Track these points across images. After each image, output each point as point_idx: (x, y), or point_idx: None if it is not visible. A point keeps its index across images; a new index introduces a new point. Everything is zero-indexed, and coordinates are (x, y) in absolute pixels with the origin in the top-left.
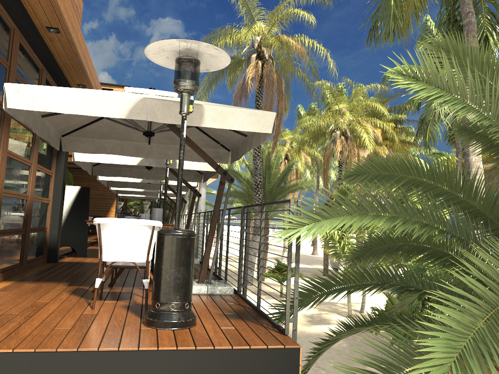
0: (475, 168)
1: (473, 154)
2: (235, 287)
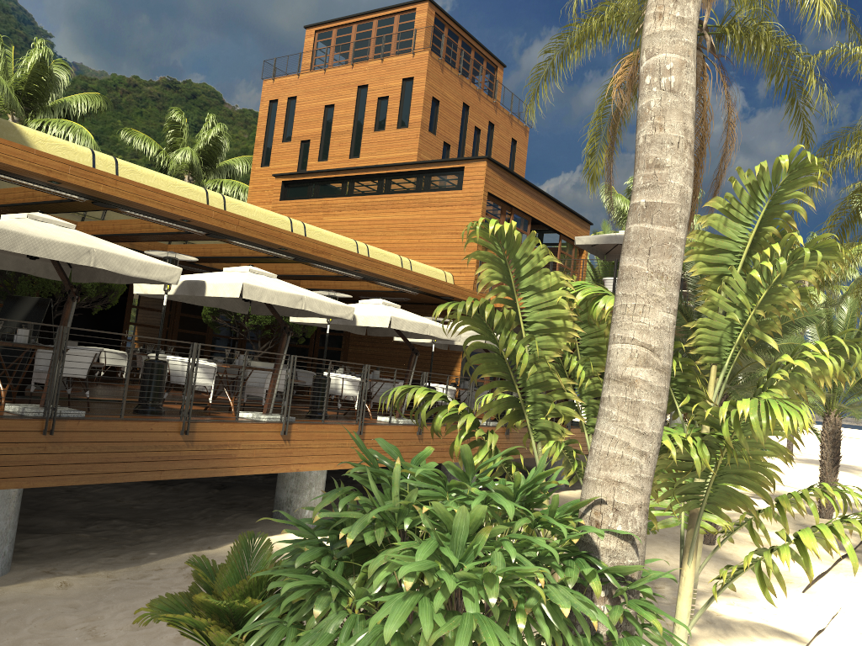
0: (640, 170)
1: (642, 121)
2: None
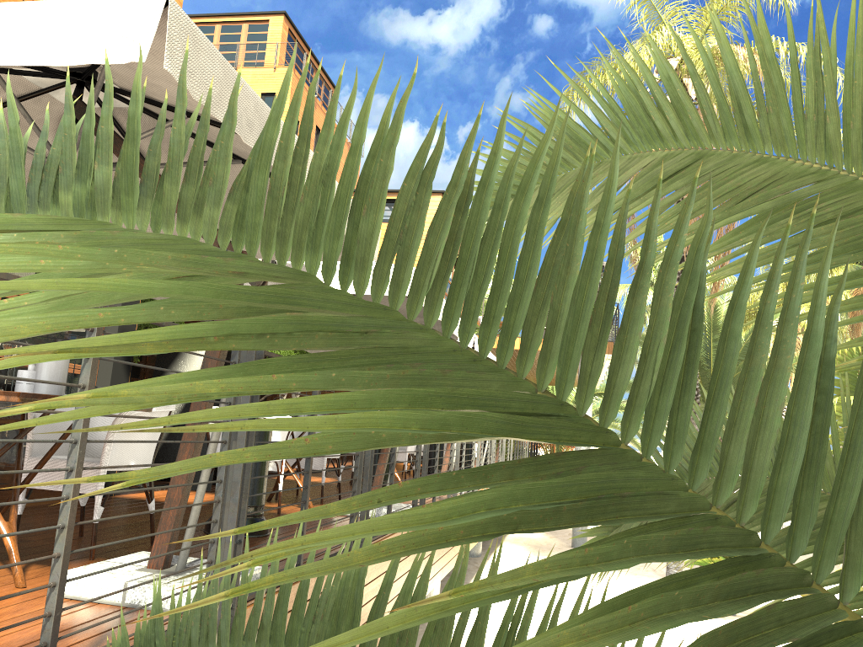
0: None
1: None
2: (635, 580)
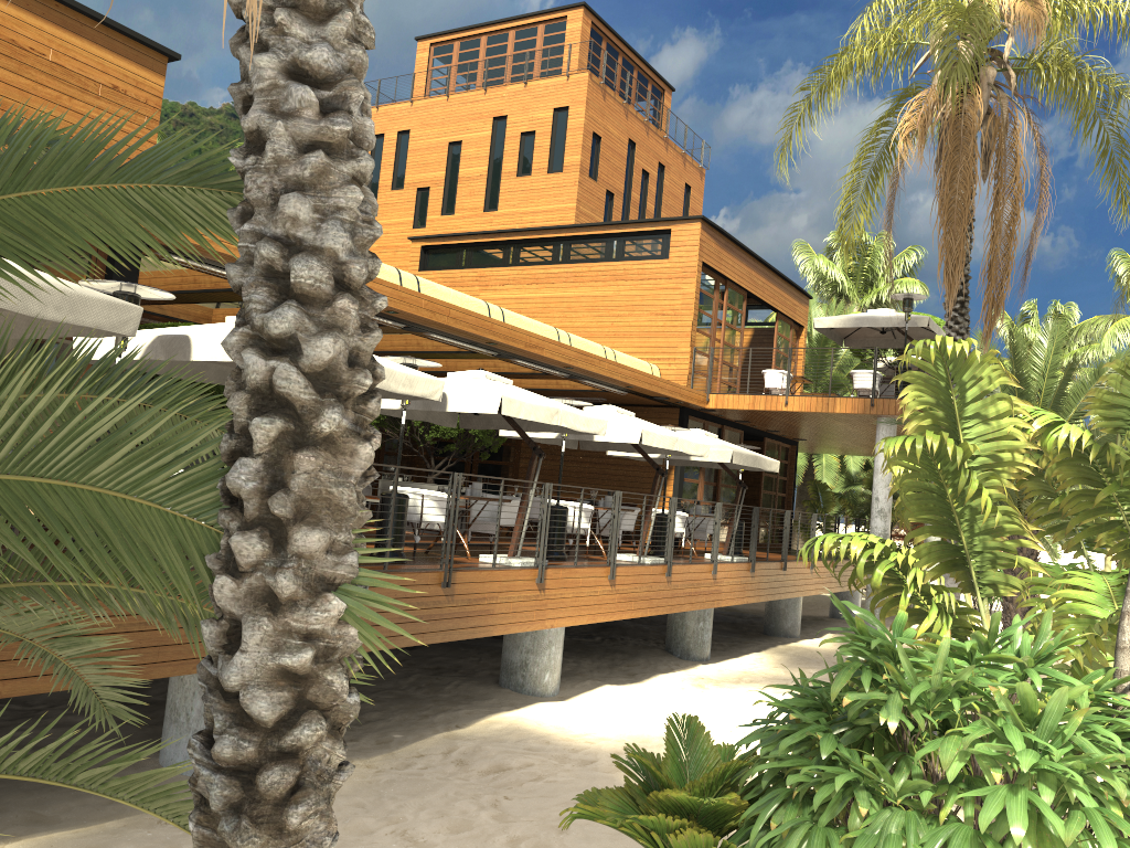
0: None
1: None
2: None
